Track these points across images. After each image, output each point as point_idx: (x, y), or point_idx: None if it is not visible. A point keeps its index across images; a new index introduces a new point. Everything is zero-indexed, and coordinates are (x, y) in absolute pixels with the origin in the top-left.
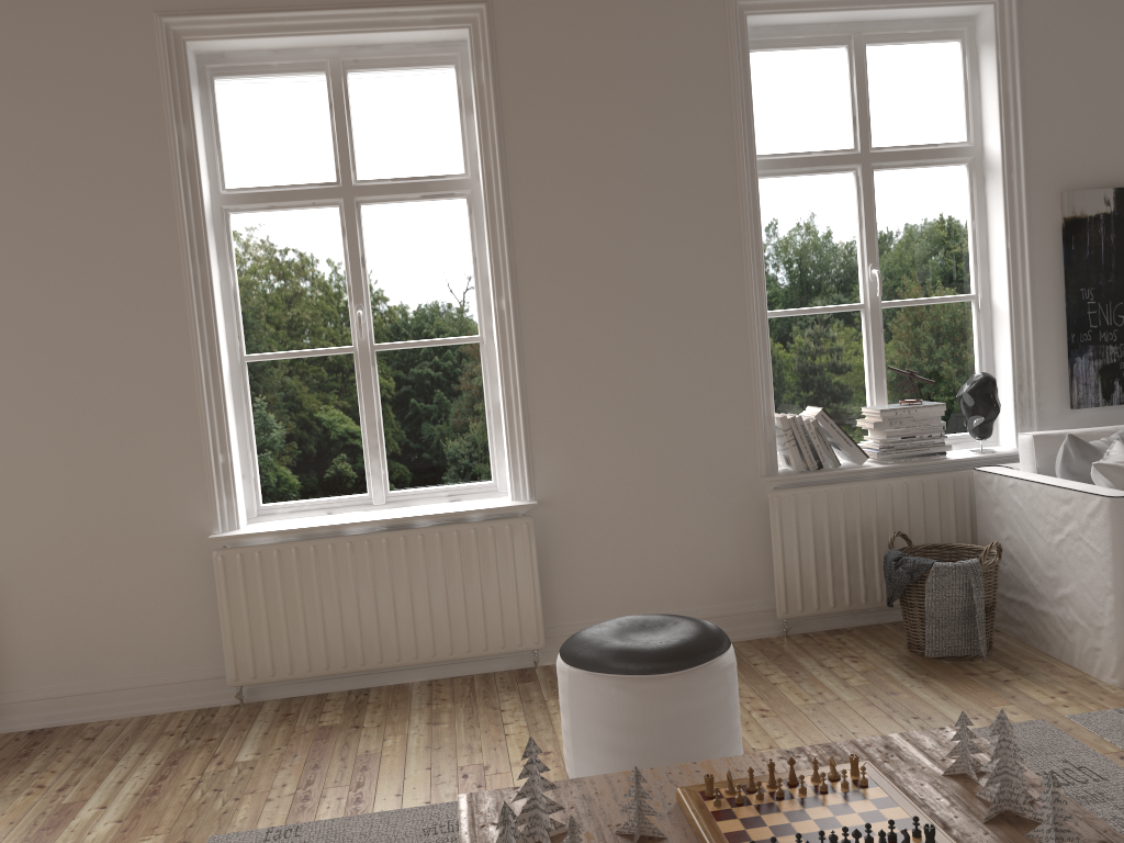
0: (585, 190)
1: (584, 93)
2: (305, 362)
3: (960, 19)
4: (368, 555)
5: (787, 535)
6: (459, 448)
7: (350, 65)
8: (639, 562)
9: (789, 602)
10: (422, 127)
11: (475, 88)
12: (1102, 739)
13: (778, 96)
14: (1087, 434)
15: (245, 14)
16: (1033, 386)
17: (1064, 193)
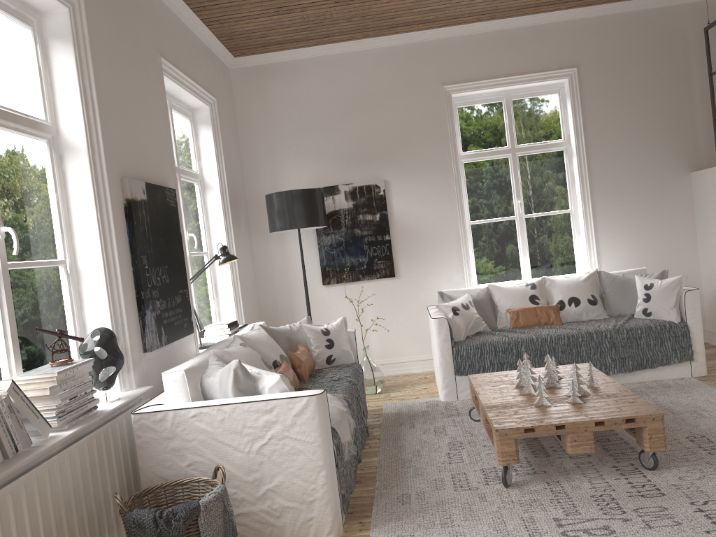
0: None
1: None
2: None
3: (31, 9)
4: None
5: None
6: None
7: None
8: None
9: None
10: None
11: None
12: None
13: None
14: (200, 364)
15: None
16: (128, 336)
17: (125, 179)
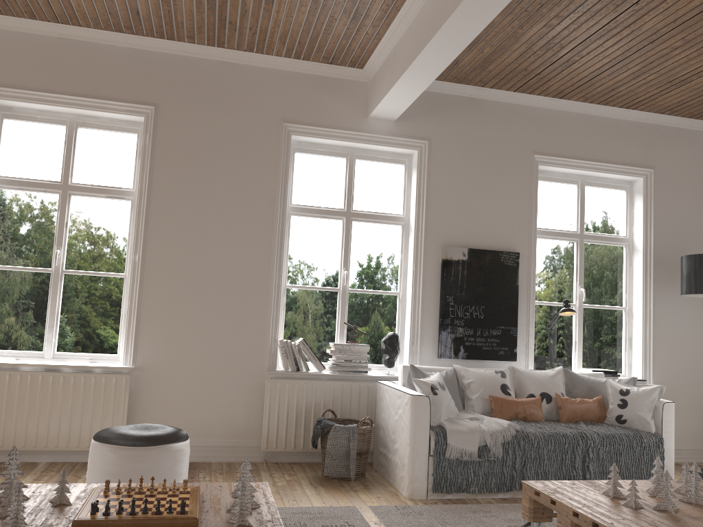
0: (192, 206)
1: (199, 158)
2: (22, 273)
3: (405, 154)
4: (29, 383)
5: (273, 404)
6: (102, 333)
7: (80, 124)
8: (189, 409)
9: (269, 442)
10: (114, 161)
11: (142, 146)
12: (375, 516)
13: (308, 176)
14: (432, 368)
15: (24, 90)
16: (418, 343)
17: (443, 247)
